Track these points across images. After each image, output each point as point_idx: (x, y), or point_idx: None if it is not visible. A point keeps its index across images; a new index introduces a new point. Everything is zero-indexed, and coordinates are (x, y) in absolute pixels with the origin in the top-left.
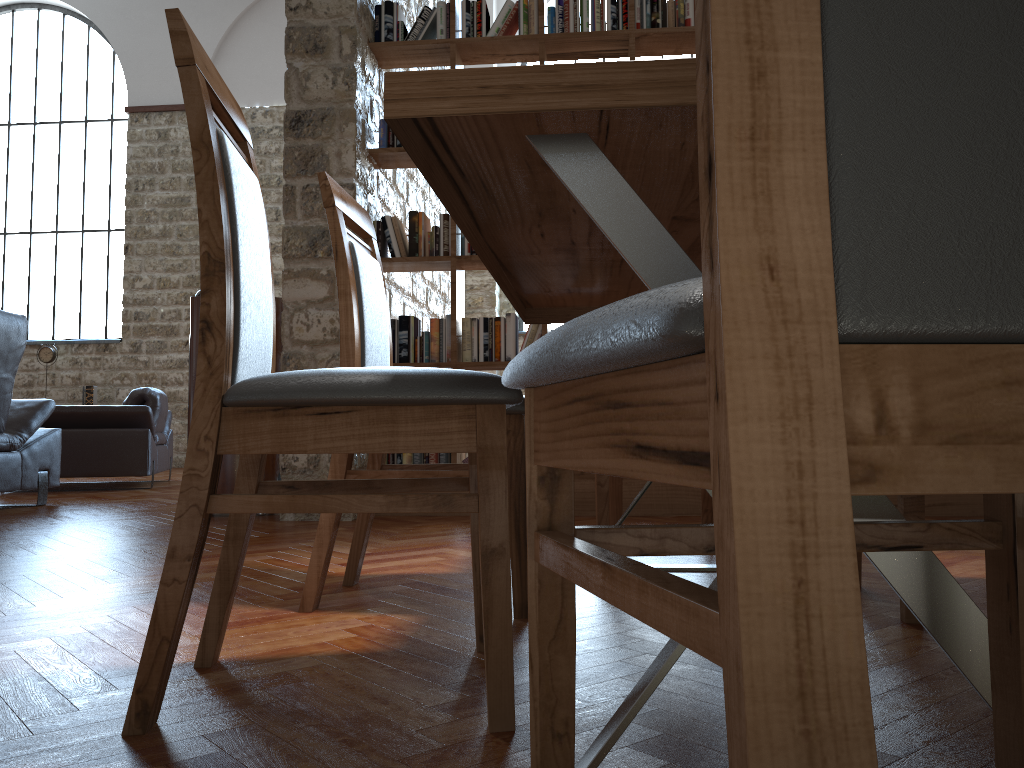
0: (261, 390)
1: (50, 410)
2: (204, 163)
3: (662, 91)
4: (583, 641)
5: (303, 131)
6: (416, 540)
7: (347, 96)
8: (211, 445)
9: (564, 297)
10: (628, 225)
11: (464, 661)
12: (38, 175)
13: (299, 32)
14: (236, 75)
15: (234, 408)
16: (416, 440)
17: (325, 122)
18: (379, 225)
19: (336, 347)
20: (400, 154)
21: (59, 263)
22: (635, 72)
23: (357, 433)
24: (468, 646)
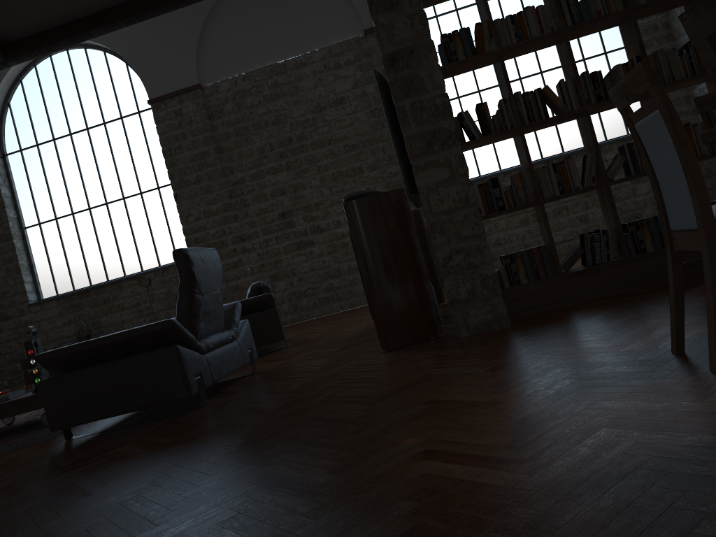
0: None
1: (240, 308)
2: None
3: None
4: None
5: (399, 66)
6: (607, 322)
7: (424, 32)
8: None
9: None
10: None
11: None
12: (100, 163)
13: None
14: (216, 57)
15: None
16: None
17: (413, 55)
18: (459, 119)
19: (465, 210)
20: (459, 65)
21: (131, 219)
22: None
23: None
24: None
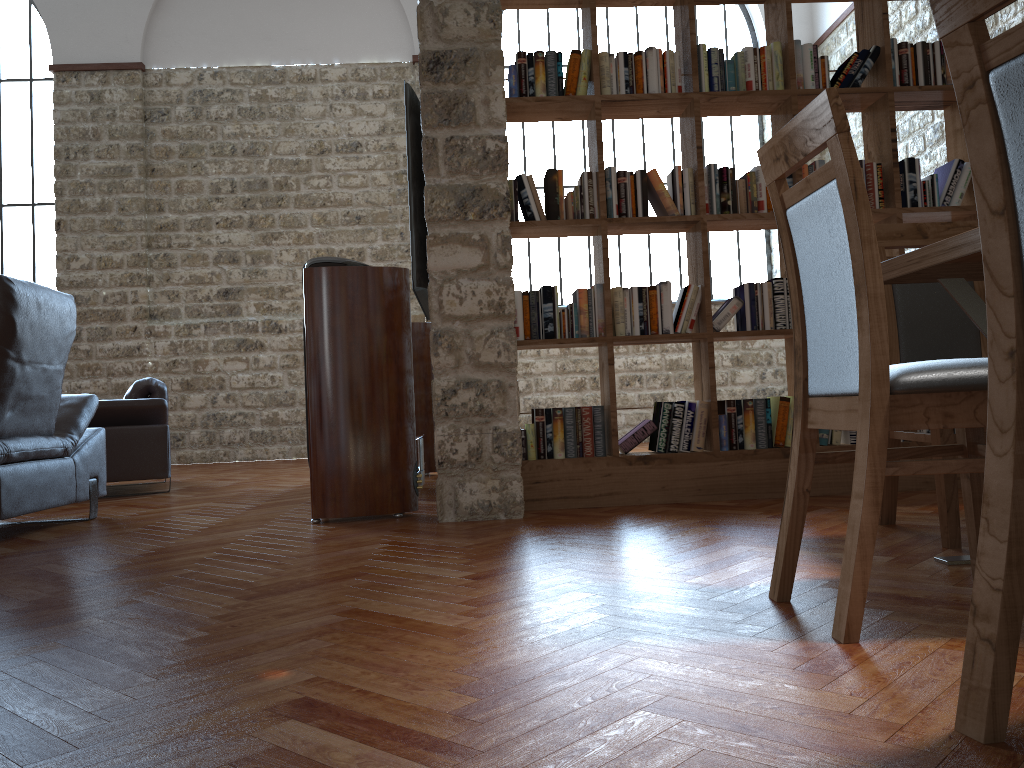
0: None
1: (95, 407)
2: None
3: None
4: None
5: (443, 75)
6: (672, 537)
7: (493, 35)
8: None
9: None
10: None
11: None
12: None
13: None
14: (179, 32)
15: None
16: None
17: (468, 65)
18: (516, 185)
19: (494, 322)
20: (535, 105)
21: None
22: None
23: None
24: None
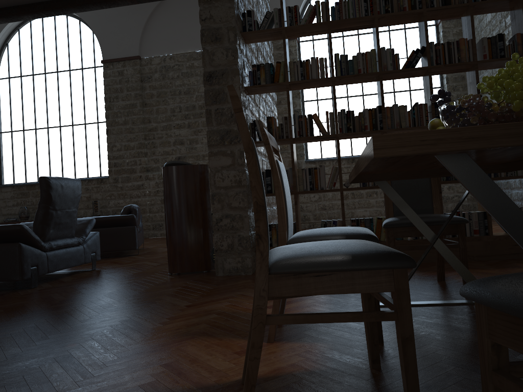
0: (288, 267)
1: (93, 223)
2: (251, 158)
3: (514, 138)
4: (419, 359)
5: (213, 81)
6: None
7: (234, 62)
8: (265, 293)
9: (372, 172)
10: (491, 197)
11: (369, 375)
12: (61, 97)
13: (207, 31)
14: (154, 39)
15: (274, 275)
16: (364, 287)
17: (224, 76)
18: (252, 125)
19: (237, 189)
20: (260, 88)
21: (75, 140)
22: (499, 129)
23: (335, 284)
24: (364, 364)
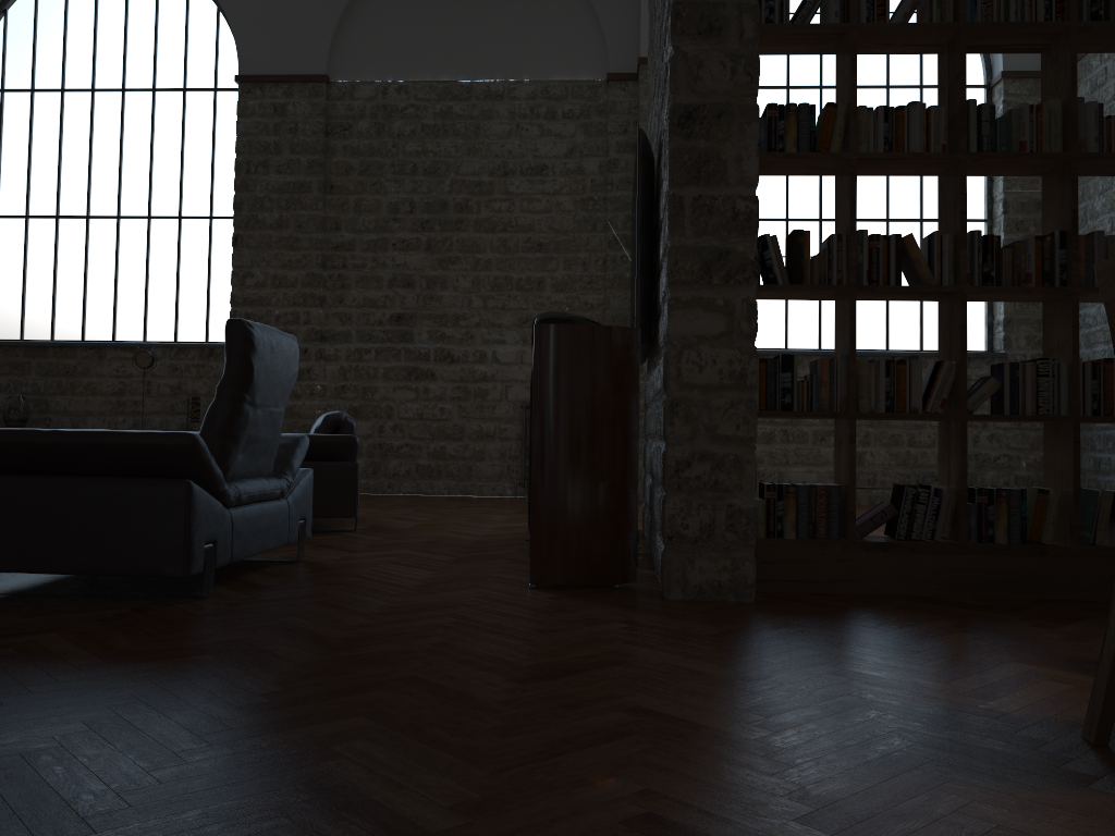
0: None
1: (306, 448)
2: None
3: None
4: None
5: (694, 130)
6: (934, 644)
7: (749, 89)
8: None
9: None
10: None
11: None
12: (127, 150)
13: (689, 8)
14: (365, 43)
15: None
16: None
17: (721, 120)
18: (759, 245)
19: (734, 393)
20: (784, 160)
21: (151, 253)
22: None
23: None
24: None
